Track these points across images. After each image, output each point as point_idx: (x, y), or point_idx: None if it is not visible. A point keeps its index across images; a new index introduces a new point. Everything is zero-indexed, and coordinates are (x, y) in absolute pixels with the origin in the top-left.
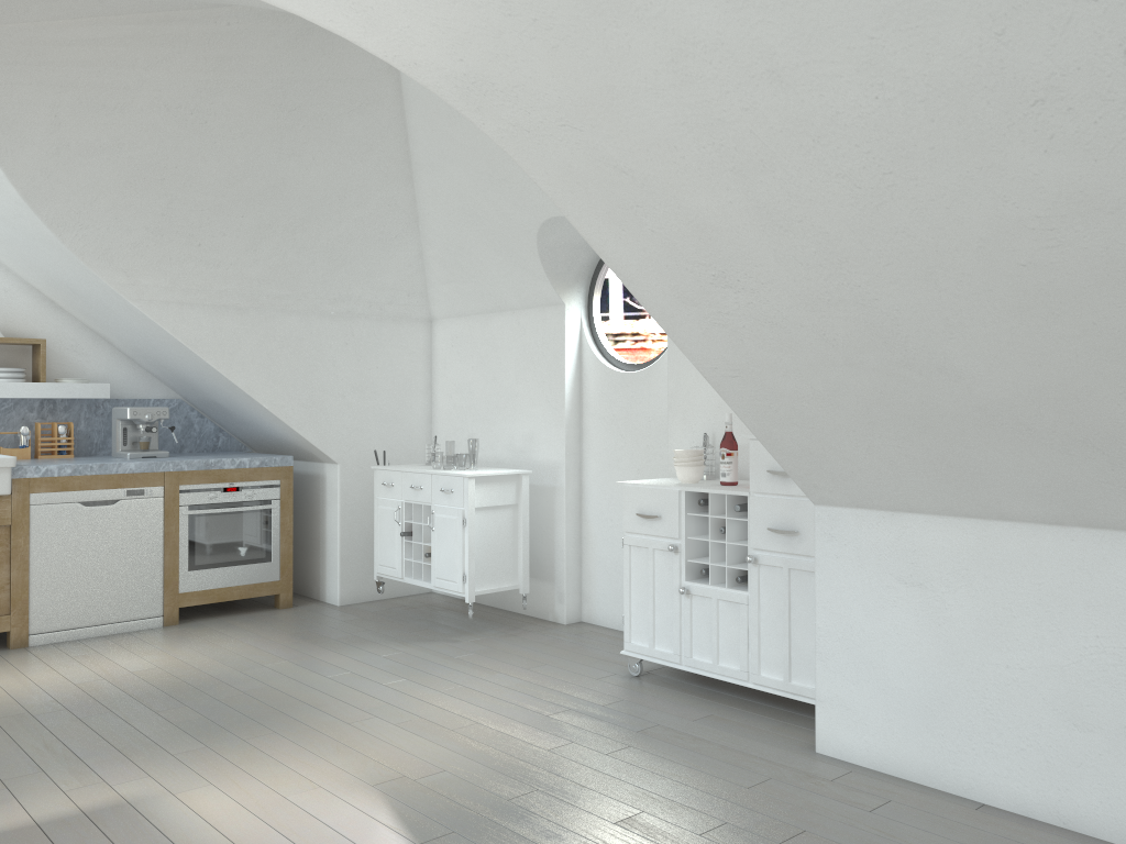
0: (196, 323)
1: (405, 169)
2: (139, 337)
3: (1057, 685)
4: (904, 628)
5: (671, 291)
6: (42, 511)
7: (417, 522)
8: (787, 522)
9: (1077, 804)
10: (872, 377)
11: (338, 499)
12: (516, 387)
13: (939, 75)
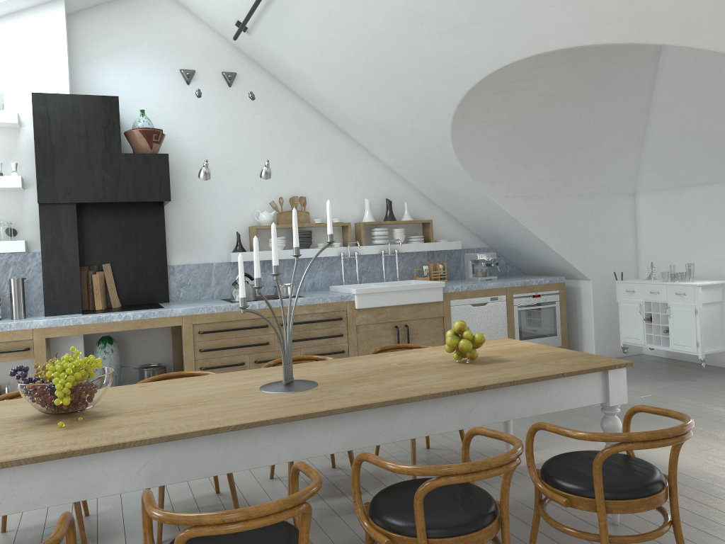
0: (520, 206)
1: (646, 110)
2: (481, 216)
3: None
4: None
5: None
6: (455, 309)
7: (655, 312)
8: None
9: None
10: None
11: (591, 300)
12: (707, 231)
13: None
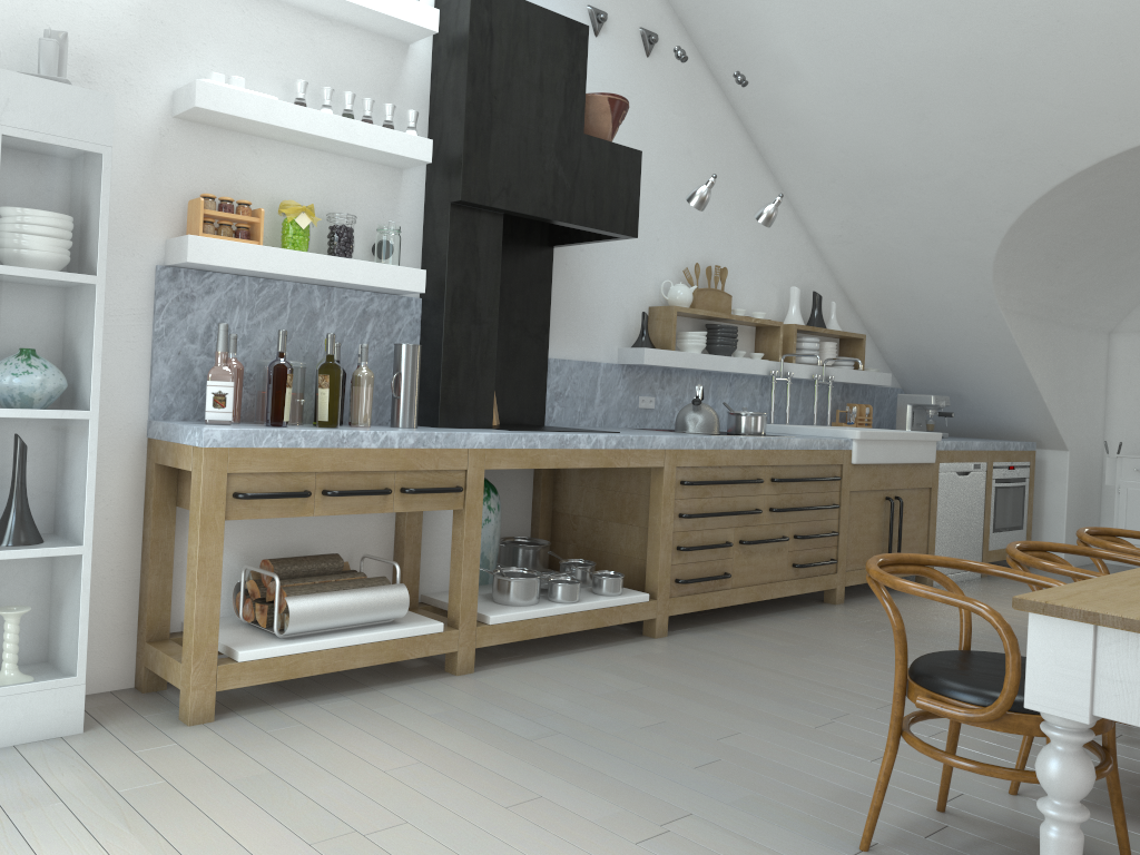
0: (1023, 330)
1: None
2: (943, 338)
3: None
4: None
5: None
6: (942, 478)
7: None
8: None
9: None
10: None
11: (1066, 480)
12: None
13: None
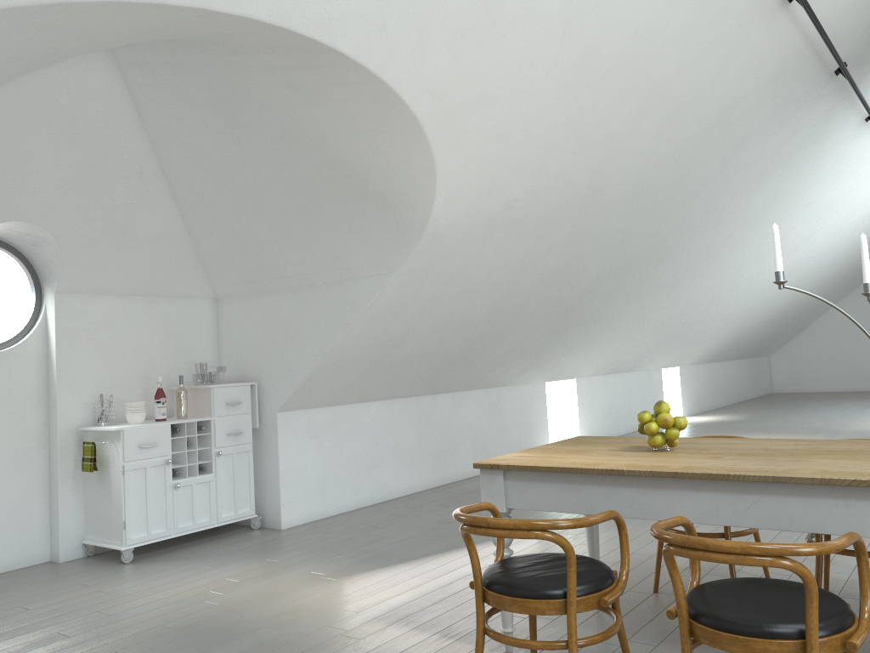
0: None
1: None
2: None
3: (354, 459)
4: (312, 456)
5: (376, 314)
6: None
7: None
8: (235, 428)
9: (360, 498)
10: (382, 350)
11: None
12: None
13: (493, 277)
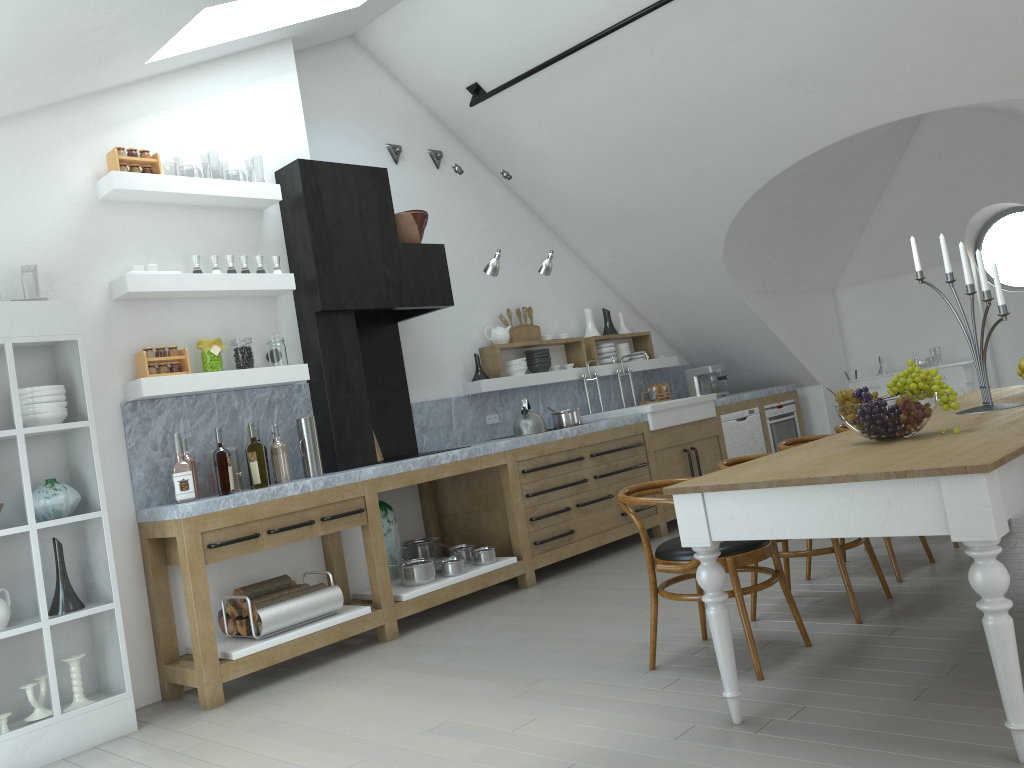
0: (761, 303)
1: (881, 191)
2: (707, 321)
3: None
4: None
5: None
6: (725, 426)
7: None
8: None
9: None
10: None
11: (824, 406)
12: (930, 316)
13: None
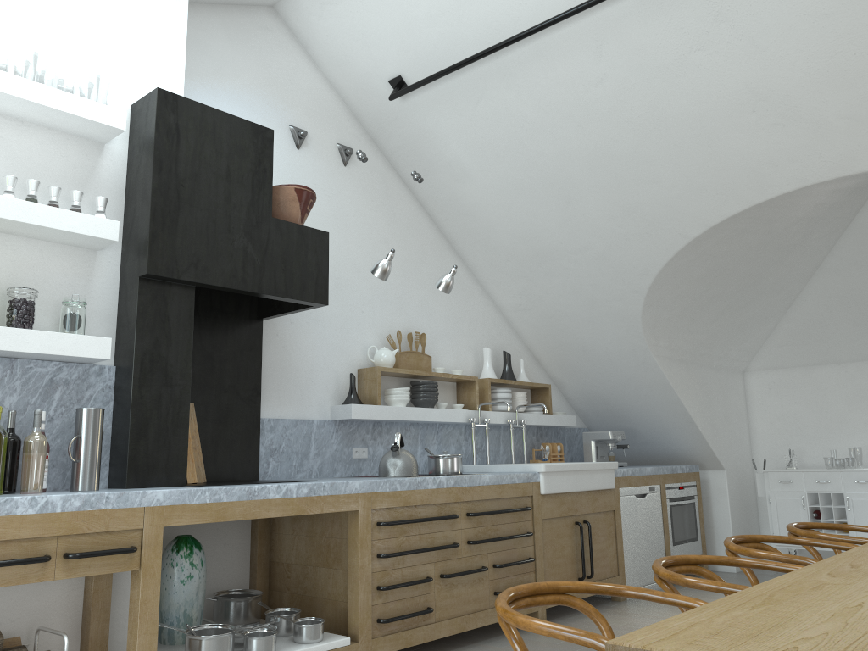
0: (674, 371)
1: (812, 272)
2: (613, 382)
3: None
4: None
5: None
6: (623, 500)
7: (824, 506)
8: None
9: None
10: None
11: (727, 495)
12: (848, 414)
13: None
